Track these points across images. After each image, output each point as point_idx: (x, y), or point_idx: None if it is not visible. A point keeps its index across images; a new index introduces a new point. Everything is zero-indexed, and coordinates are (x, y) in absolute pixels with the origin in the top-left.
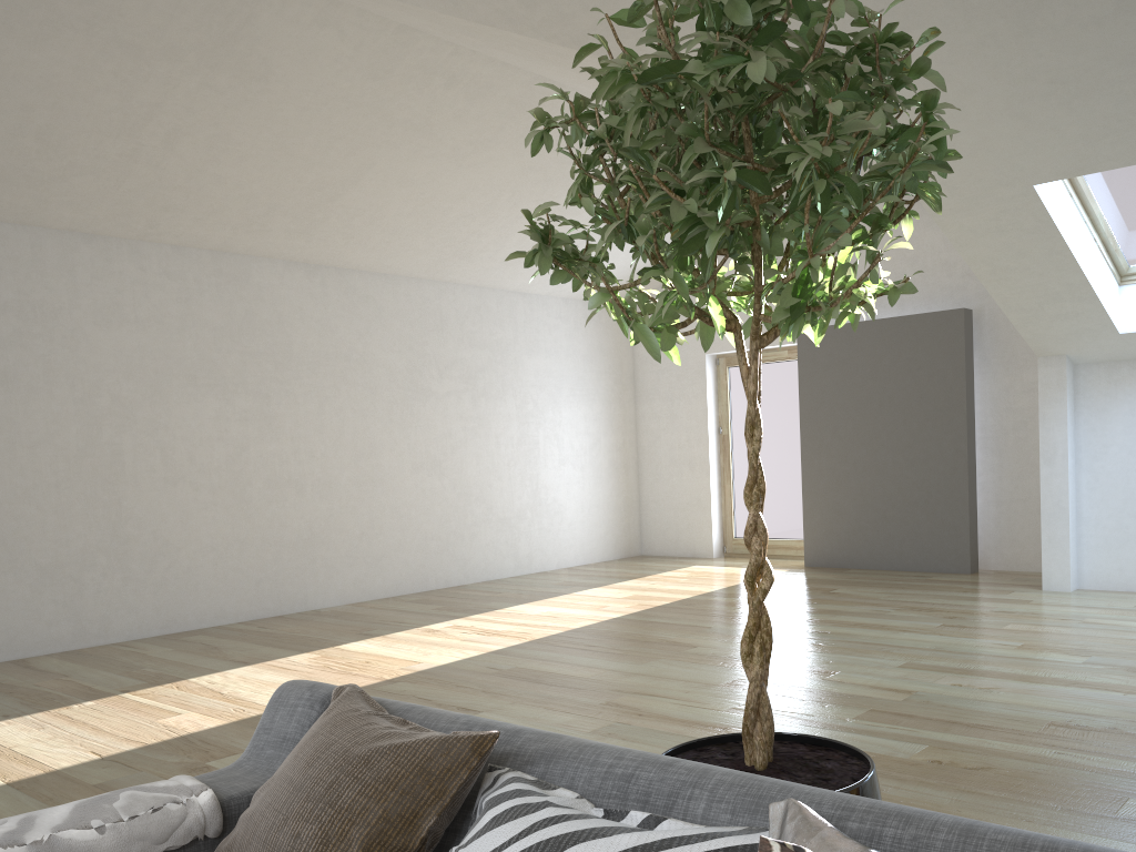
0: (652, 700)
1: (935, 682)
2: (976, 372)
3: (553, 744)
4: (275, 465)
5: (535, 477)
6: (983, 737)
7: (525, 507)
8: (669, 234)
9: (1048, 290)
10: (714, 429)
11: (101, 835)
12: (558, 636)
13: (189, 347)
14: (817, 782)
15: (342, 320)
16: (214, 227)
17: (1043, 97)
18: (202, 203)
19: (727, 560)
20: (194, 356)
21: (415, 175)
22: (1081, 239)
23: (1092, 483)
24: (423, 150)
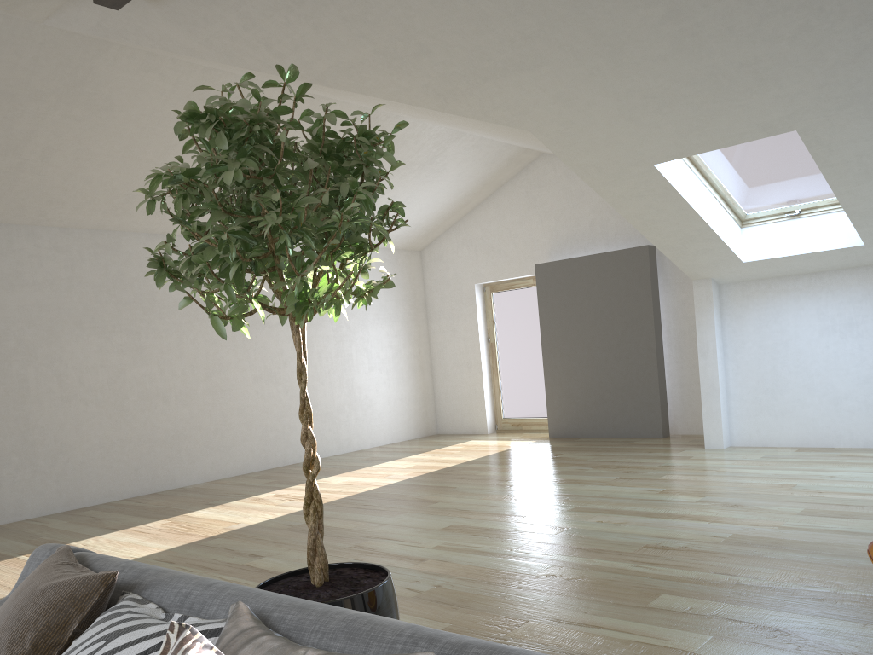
0: (386, 542)
1: (587, 520)
2: (662, 290)
3: (159, 577)
4: (146, 383)
5: (350, 381)
6: (594, 557)
7: (343, 403)
8: (439, 198)
9: (686, 234)
10: (484, 339)
11: None
12: (345, 499)
13: (75, 301)
14: (348, 592)
15: None
16: (89, 213)
17: (642, 107)
18: (77, 197)
19: (496, 435)
20: (80, 307)
21: None
22: (702, 198)
23: (735, 369)
24: None
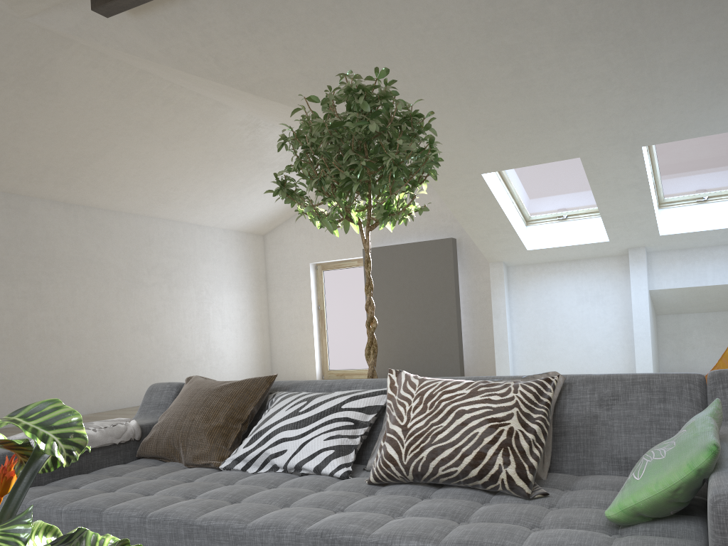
0: None
1: None
2: (459, 272)
3: (296, 382)
4: (44, 326)
5: (207, 335)
6: None
7: (201, 354)
8: None
9: (492, 227)
10: (316, 307)
11: (95, 432)
12: None
13: None
14: None
15: (87, 237)
16: (8, 178)
17: (483, 132)
18: (3, 163)
19: None
20: None
21: (140, 153)
22: (506, 201)
23: (518, 327)
24: (146, 139)
